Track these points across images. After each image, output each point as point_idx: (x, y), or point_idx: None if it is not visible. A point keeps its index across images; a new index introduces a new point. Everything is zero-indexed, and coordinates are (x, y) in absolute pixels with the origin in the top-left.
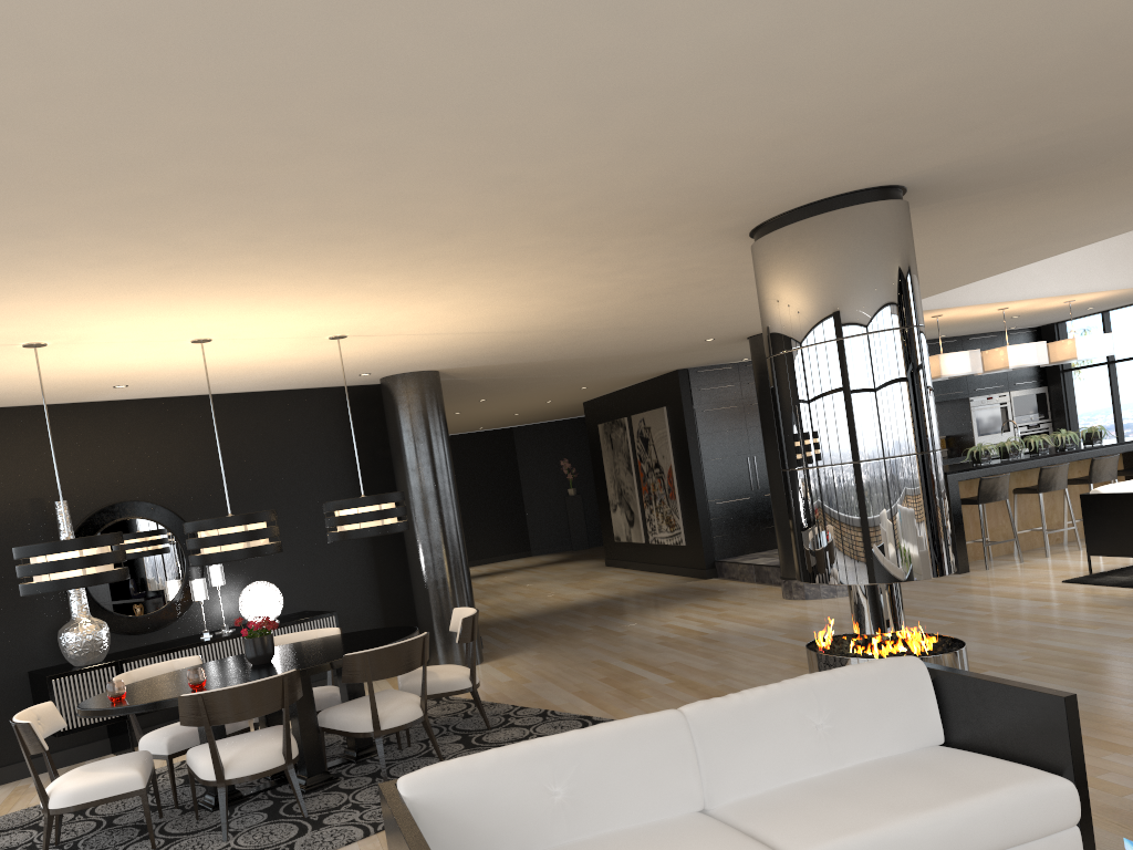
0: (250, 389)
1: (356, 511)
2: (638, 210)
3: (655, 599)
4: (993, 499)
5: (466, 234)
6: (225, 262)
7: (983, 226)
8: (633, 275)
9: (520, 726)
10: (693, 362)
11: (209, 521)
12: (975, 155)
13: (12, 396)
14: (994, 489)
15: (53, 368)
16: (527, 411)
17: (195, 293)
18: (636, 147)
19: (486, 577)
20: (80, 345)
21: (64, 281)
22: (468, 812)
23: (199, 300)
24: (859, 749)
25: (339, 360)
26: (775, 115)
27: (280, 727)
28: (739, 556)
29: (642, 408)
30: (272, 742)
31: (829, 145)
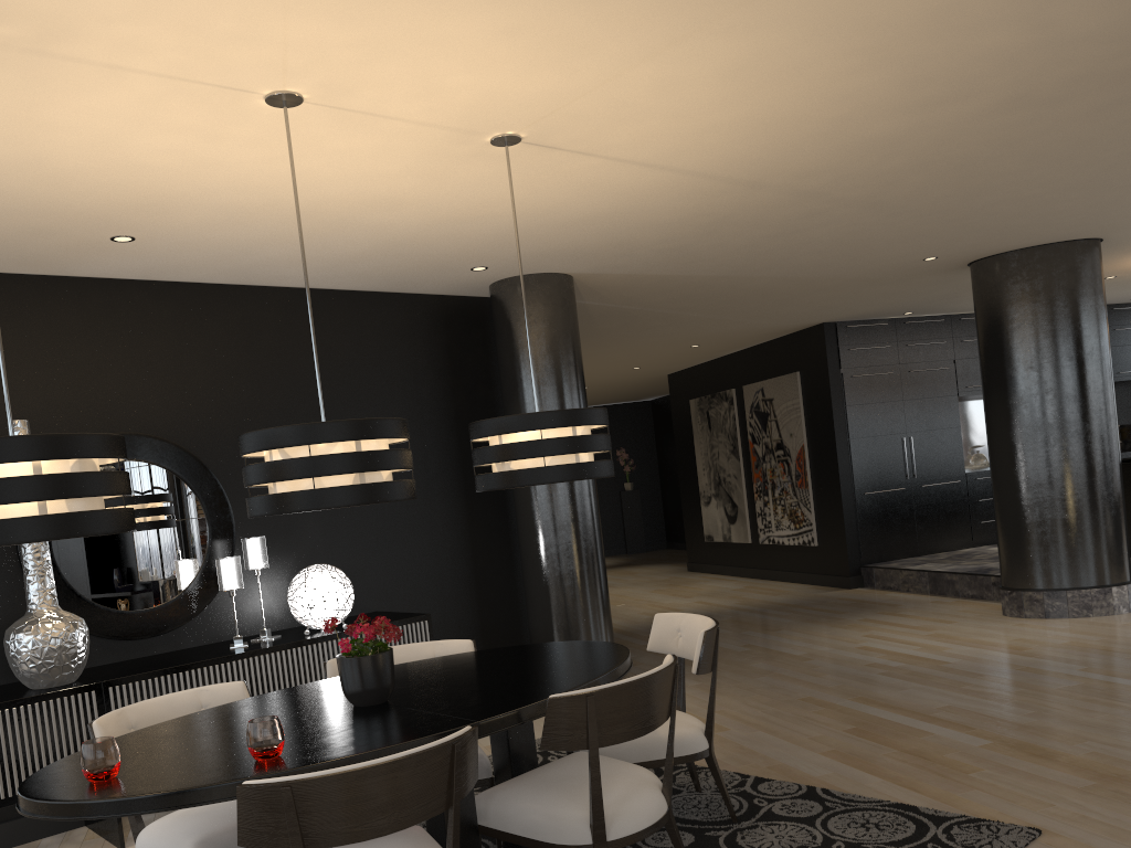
0: (312, 280)
1: (535, 438)
2: None
3: (803, 612)
4: None
5: None
6: None
7: None
8: (1089, 8)
9: (790, 819)
10: (853, 310)
11: (293, 430)
12: None
13: None
14: None
15: (6, 152)
16: (599, 383)
17: None
18: None
19: None
20: (54, 68)
21: None
22: None
23: None
24: None
25: (467, 220)
26: None
27: (417, 834)
28: (890, 561)
29: (760, 376)
30: None
31: None
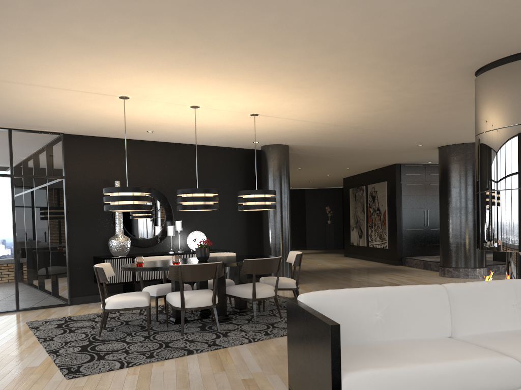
0: (203, 143)
1: (253, 197)
2: (430, 46)
3: (372, 270)
4: None
5: (341, 51)
6: (225, 54)
7: None
8: (405, 93)
9: None
10: (404, 160)
11: (189, 189)
12: None
13: (103, 130)
14: None
15: (126, 114)
16: (316, 179)
17: (204, 74)
18: None
19: None
20: (142, 101)
21: (151, 56)
22: (334, 316)
23: (204, 79)
24: None
25: (248, 130)
26: None
27: (209, 290)
28: (414, 256)
29: (373, 182)
30: (207, 294)
31: None
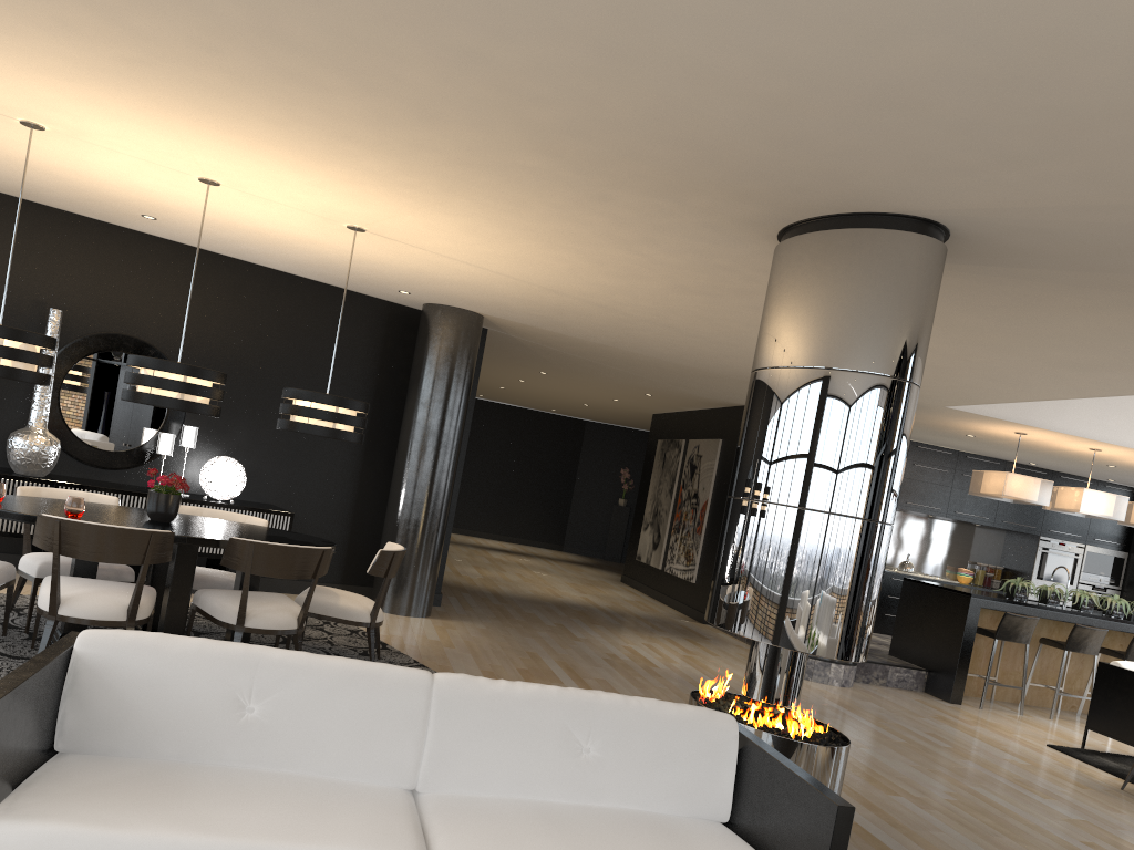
0: (288, 269)
1: (311, 406)
2: (638, 156)
3: (638, 622)
4: (1011, 639)
5: (449, 123)
6: (191, 74)
7: (1052, 320)
8: (659, 252)
9: None
10: None
11: (149, 360)
12: (1023, 207)
13: (41, 192)
14: (1016, 629)
15: (67, 166)
16: (596, 404)
17: (176, 110)
18: (608, 53)
19: (504, 553)
20: (82, 143)
21: (25, 41)
22: (136, 692)
23: (185, 121)
24: (621, 792)
25: (369, 262)
26: (763, 57)
27: (146, 587)
28: None
29: (701, 435)
30: (124, 596)
31: (841, 129)
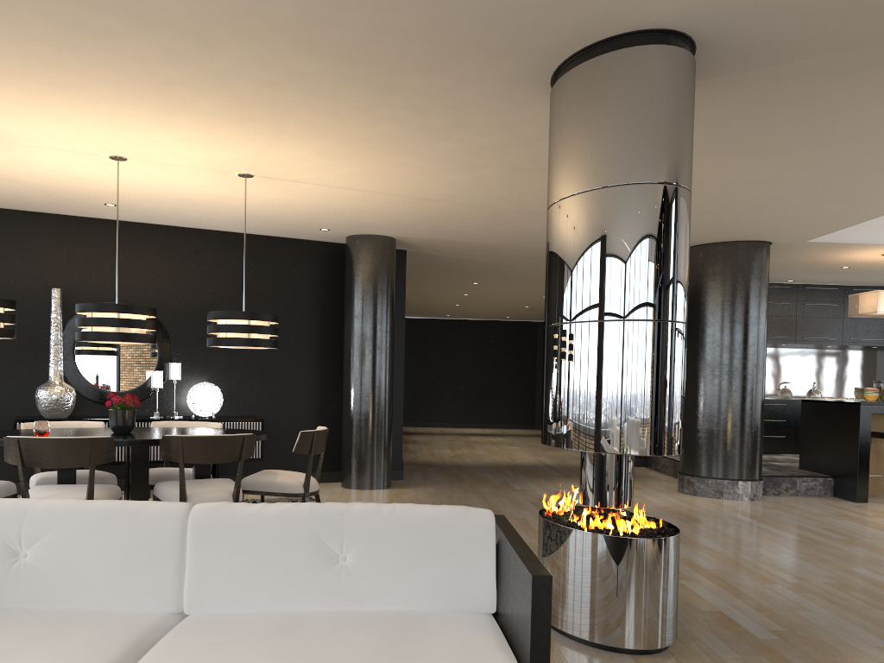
0: (234, 229)
1: (228, 323)
2: (385, 32)
3: (577, 472)
4: None
5: (224, 43)
6: (20, 51)
7: (844, 120)
8: (473, 135)
9: None
10: None
11: (87, 305)
12: None
13: (29, 200)
14: None
15: (23, 171)
16: (534, 304)
17: (41, 92)
18: None
19: (482, 436)
20: (14, 146)
21: None
22: None
23: (56, 102)
24: (379, 594)
25: (280, 206)
26: None
27: (108, 486)
28: None
29: None
30: (84, 493)
31: None
